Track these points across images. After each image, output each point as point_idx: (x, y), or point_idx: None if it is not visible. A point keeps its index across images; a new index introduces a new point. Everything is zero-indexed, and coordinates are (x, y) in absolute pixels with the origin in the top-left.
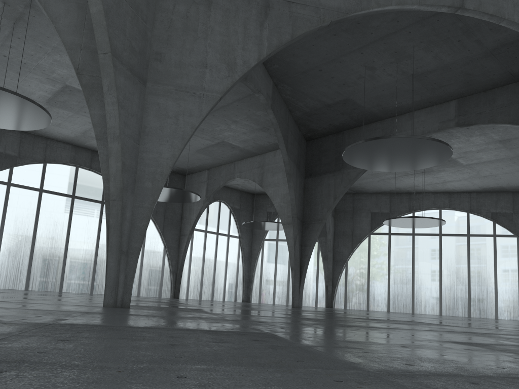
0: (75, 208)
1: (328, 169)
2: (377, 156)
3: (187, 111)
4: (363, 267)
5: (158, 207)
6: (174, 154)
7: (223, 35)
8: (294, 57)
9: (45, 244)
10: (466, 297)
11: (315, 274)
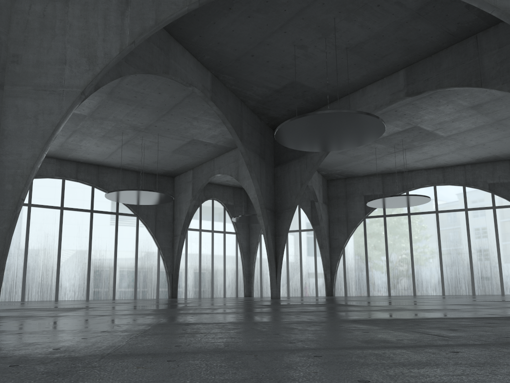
0: (65, 219)
1: (294, 156)
2: (311, 136)
3: (46, 110)
4: (361, 252)
5: (149, 210)
6: (35, 154)
7: (82, 29)
8: (220, 46)
9: (38, 256)
10: (469, 274)
11: (313, 263)
